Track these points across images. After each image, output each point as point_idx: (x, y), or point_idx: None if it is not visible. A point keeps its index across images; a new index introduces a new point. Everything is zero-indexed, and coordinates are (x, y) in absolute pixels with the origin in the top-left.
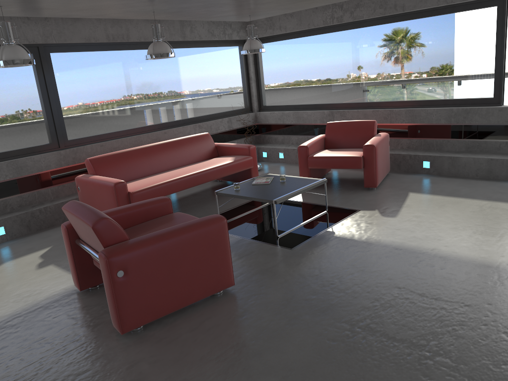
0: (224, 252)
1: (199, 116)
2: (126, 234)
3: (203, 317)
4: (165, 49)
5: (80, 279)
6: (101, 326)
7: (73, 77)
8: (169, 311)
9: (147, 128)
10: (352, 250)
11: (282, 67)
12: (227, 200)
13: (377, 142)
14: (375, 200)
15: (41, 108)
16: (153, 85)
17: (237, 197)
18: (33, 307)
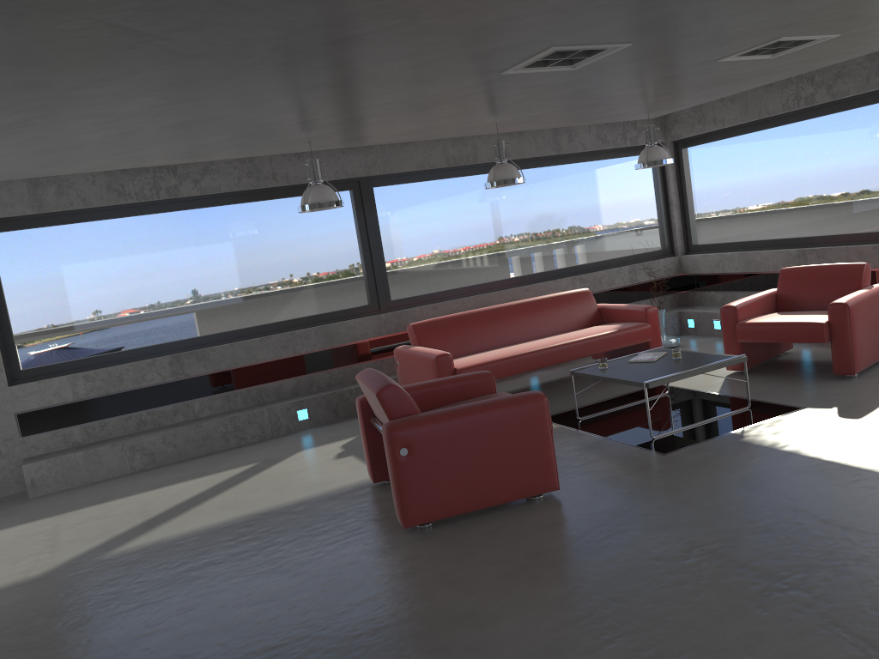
0: (543, 442)
1: (581, 265)
2: (417, 407)
3: (506, 522)
4: (510, 174)
5: (374, 467)
6: (386, 520)
7: (401, 216)
8: (465, 509)
9: (500, 283)
10: (755, 460)
11: (720, 181)
12: (604, 389)
13: (855, 299)
14: (843, 394)
15: (360, 259)
16: (510, 221)
17: (598, 379)
18: (320, 497)
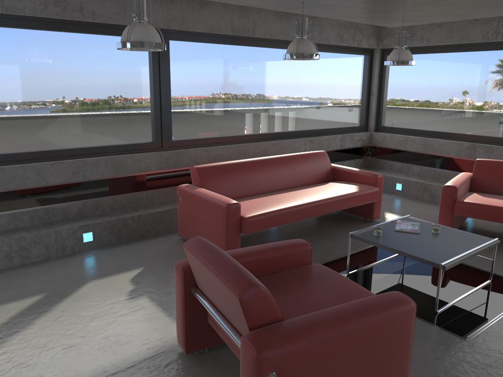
0: (405, 352)
1: (311, 130)
2: (280, 311)
3: None
4: (310, 49)
5: (188, 339)
6: None
7: (189, 70)
8: None
9: (256, 136)
10: None
11: (413, 84)
12: (347, 238)
13: None
14: None
15: (150, 102)
16: (269, 88)
17: (381, 247)
18: (125, 367)
